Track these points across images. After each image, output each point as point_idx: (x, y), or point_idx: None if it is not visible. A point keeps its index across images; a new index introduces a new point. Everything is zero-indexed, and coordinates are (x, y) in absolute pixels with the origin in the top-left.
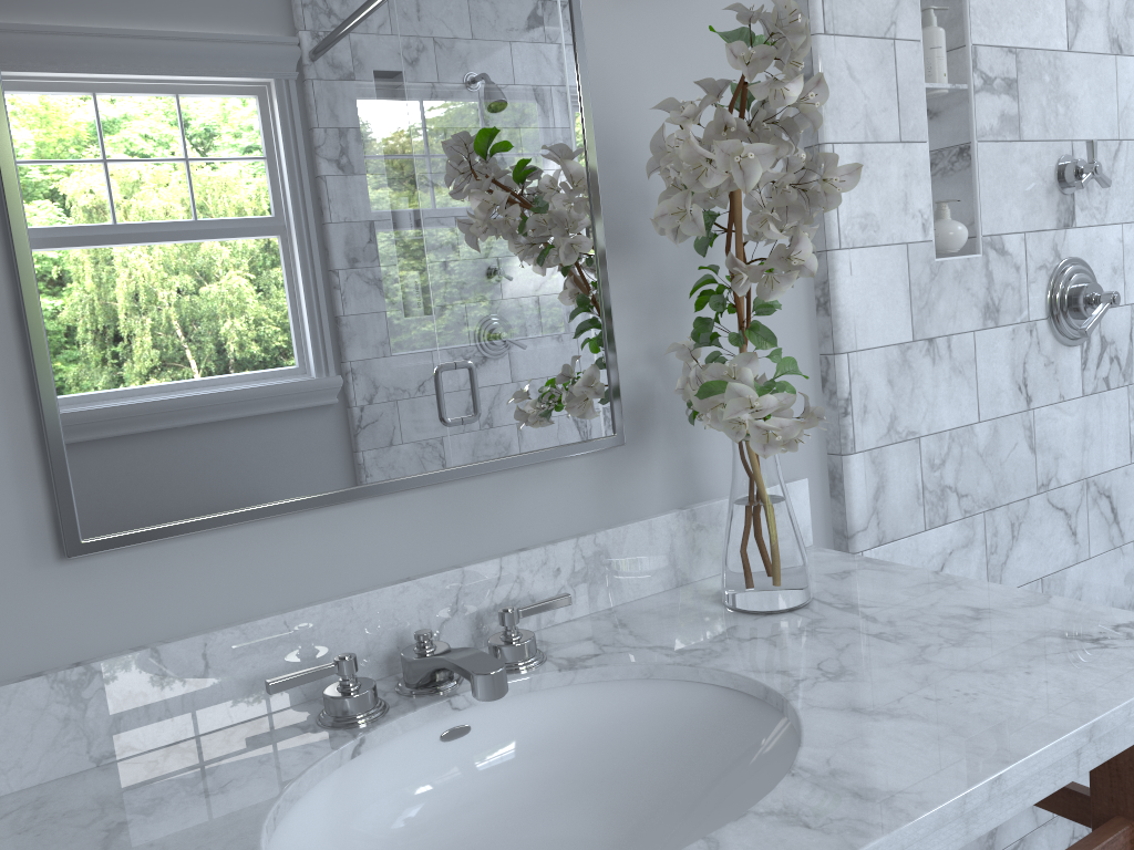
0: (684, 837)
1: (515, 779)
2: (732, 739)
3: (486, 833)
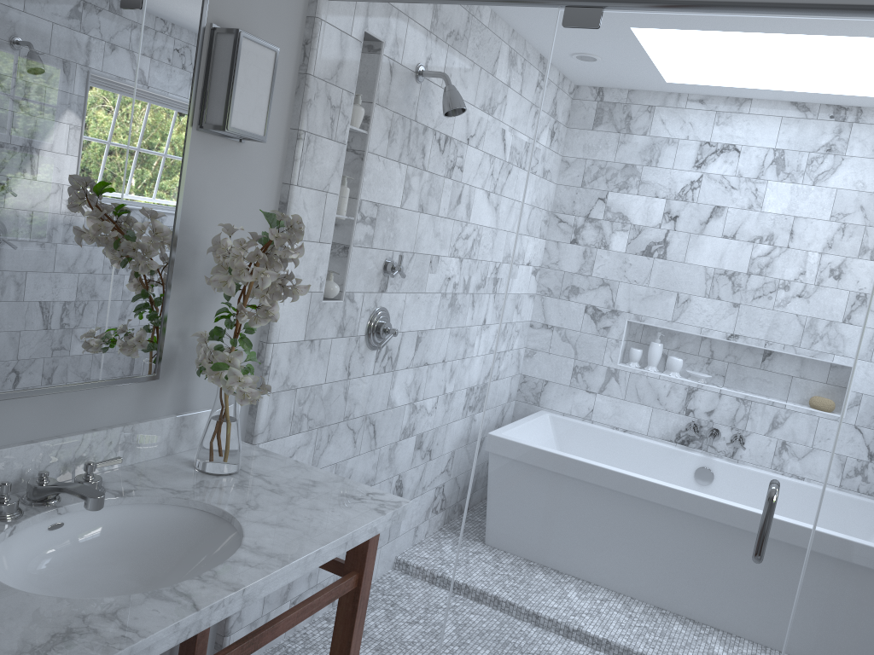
0: (176, 577)
1: (83, 551)
2: (203, 534)
3: (70, 577)
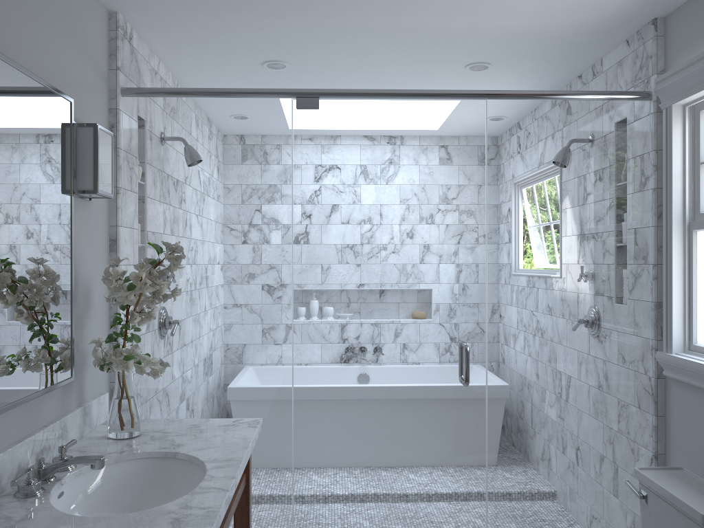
0: (154, 503)
1: (79, 509)
2: (155, 472)
3: None
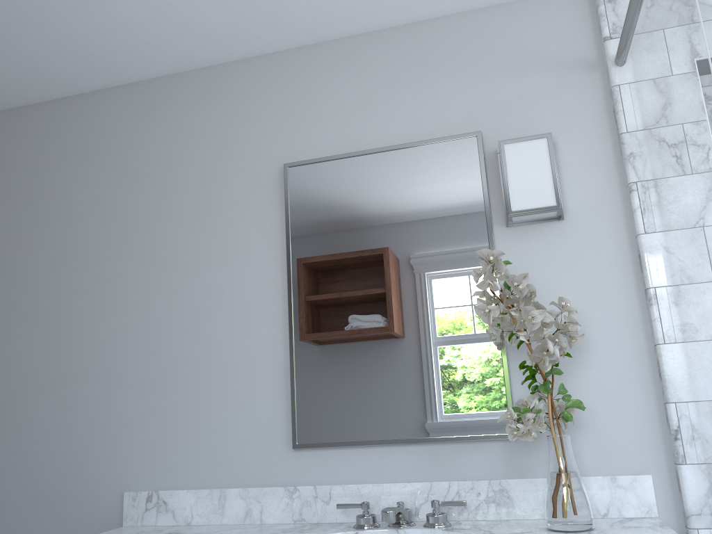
0: None
1: None
2: None
3: None
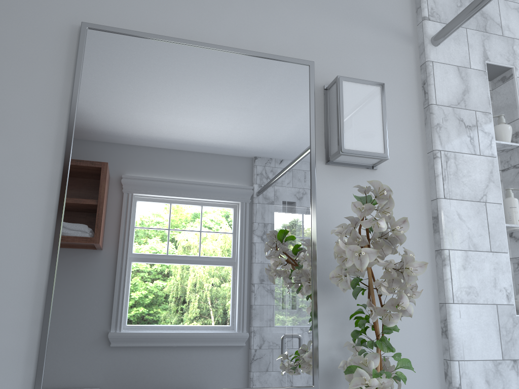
0: None
1: None
2: None
3: None
